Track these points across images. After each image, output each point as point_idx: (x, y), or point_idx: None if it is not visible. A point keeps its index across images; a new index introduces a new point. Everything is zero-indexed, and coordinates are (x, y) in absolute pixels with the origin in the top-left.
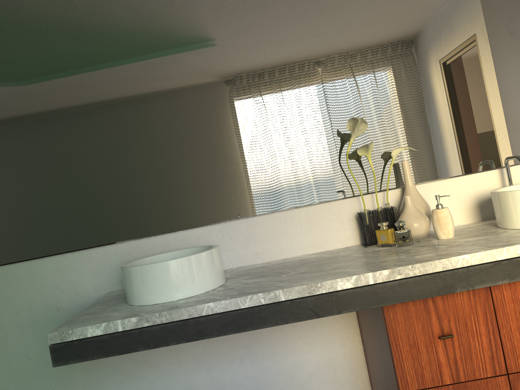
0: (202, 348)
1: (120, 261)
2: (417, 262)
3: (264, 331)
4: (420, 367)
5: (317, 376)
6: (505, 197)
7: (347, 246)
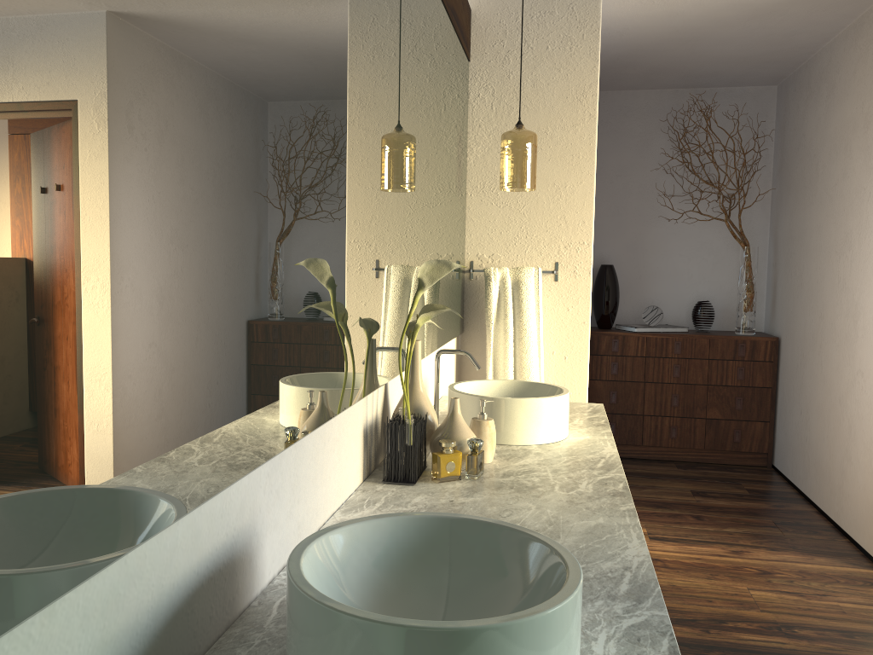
0: None
1: (94, 647)
2: (620, 496)
3: None
4: None
5: None
6: (518, 406)
7: (356, 486)
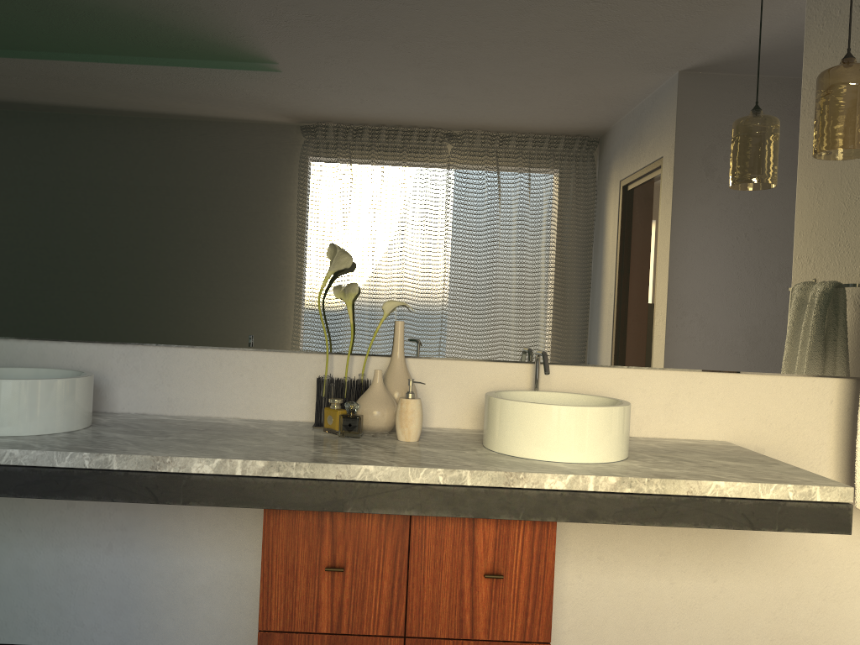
0: (59, 515)
1: None
2: (309, 460)
3: (152, 513)
4: (292, 602)
5: (212, 592)
6: (489, 404)
7: (299, 420)
